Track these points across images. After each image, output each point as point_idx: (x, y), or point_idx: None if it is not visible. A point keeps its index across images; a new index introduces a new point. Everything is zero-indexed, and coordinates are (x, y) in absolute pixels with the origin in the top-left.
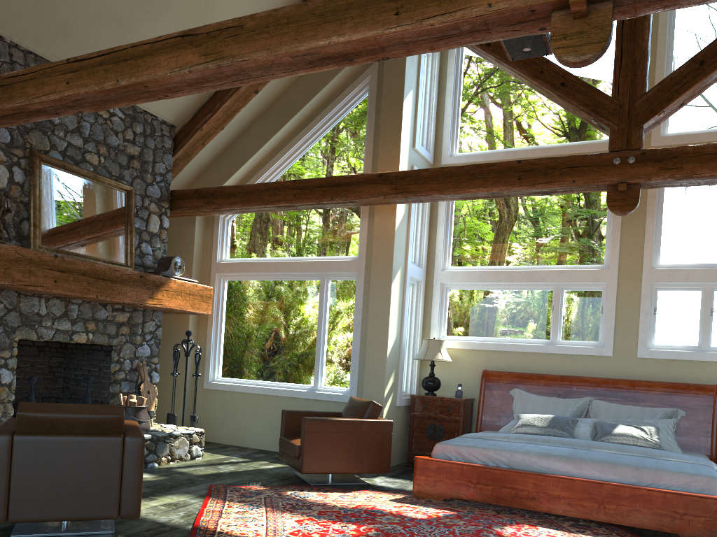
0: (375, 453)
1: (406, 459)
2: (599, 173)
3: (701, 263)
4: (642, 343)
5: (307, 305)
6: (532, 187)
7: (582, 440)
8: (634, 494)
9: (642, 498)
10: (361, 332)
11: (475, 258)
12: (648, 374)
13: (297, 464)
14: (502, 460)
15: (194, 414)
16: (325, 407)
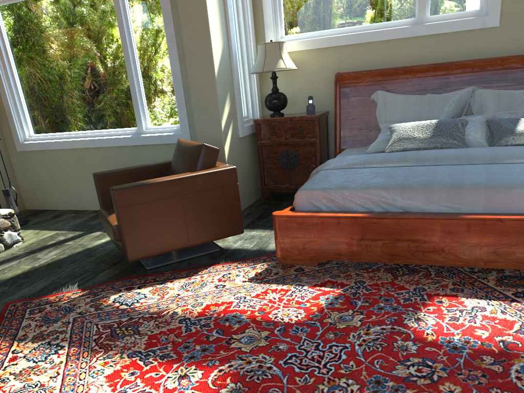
0: (221, 214)
1: (261, 194)
2: None
3: None
4: None
5: (104, 23)
6: None
7: (481, 148)
8: None
9: None
10: (178, 48)
11: None
12: None
13: (122, 249)
14: (392, 203)
15: (6, 188)
16: (158, 152)
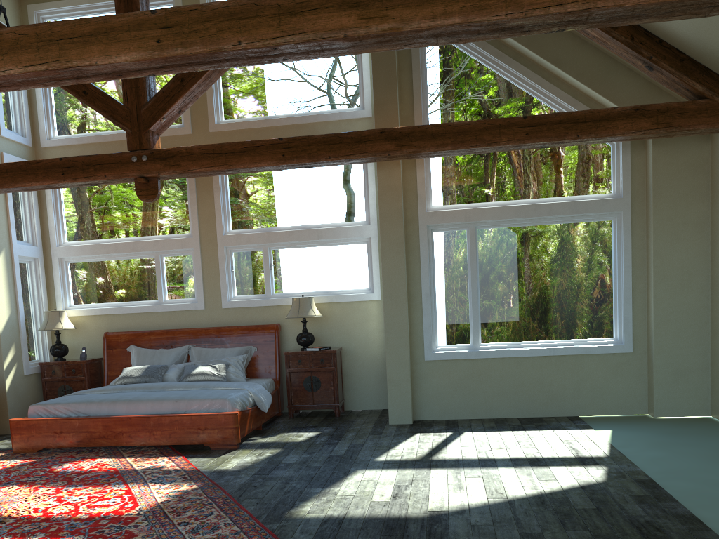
0: None
1: None
2: (123, 169)
3: (259, 228)
4: (224, 296)
5: None
6: (75, 181)
7: (166, 382)
8: (171, 421)
9: (177, 423)
10: None
11: (87, 233)
12: (232, 320)
13: None
14: (80, 411)
15: None
16: None
